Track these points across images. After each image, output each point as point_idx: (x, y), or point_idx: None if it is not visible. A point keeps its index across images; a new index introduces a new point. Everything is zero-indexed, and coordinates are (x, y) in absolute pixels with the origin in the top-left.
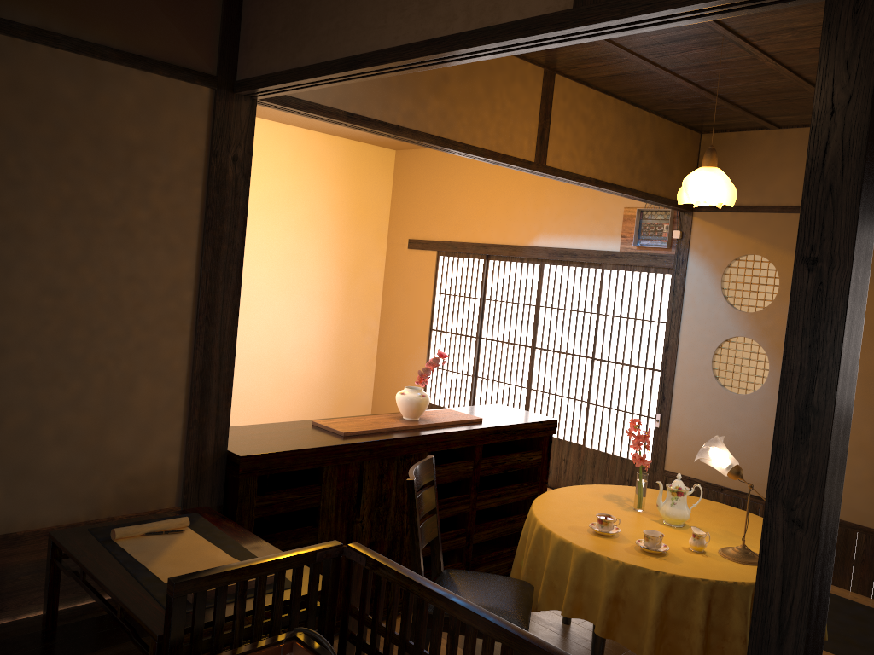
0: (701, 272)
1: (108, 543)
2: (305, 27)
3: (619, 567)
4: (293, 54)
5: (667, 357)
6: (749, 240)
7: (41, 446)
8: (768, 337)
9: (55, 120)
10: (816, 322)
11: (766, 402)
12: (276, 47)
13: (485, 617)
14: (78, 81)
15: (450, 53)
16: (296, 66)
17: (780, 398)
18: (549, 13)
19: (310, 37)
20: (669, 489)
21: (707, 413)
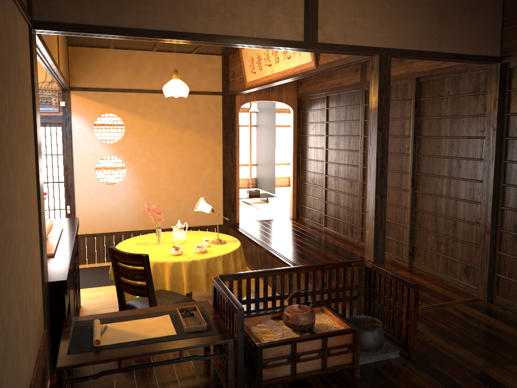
0: (81, 124)
1: (103, 347)
2: (120, 2)
3: (206, 261)
4: (109, 16)
5: (67, 174)
6: (106, 106)
7: (28, 314)
8: (123, 154)
9: (12, 55)
10: (382, 145)
11: (127, 186)
12: (86, 7)
13: (298, 267)
14: (13, 21)
15: (243, 44)
16: (114, 25)
17: (376, 166)
18: (294, 40)
19: (127, 10)
20: (178, 228)
21: (97, 198)
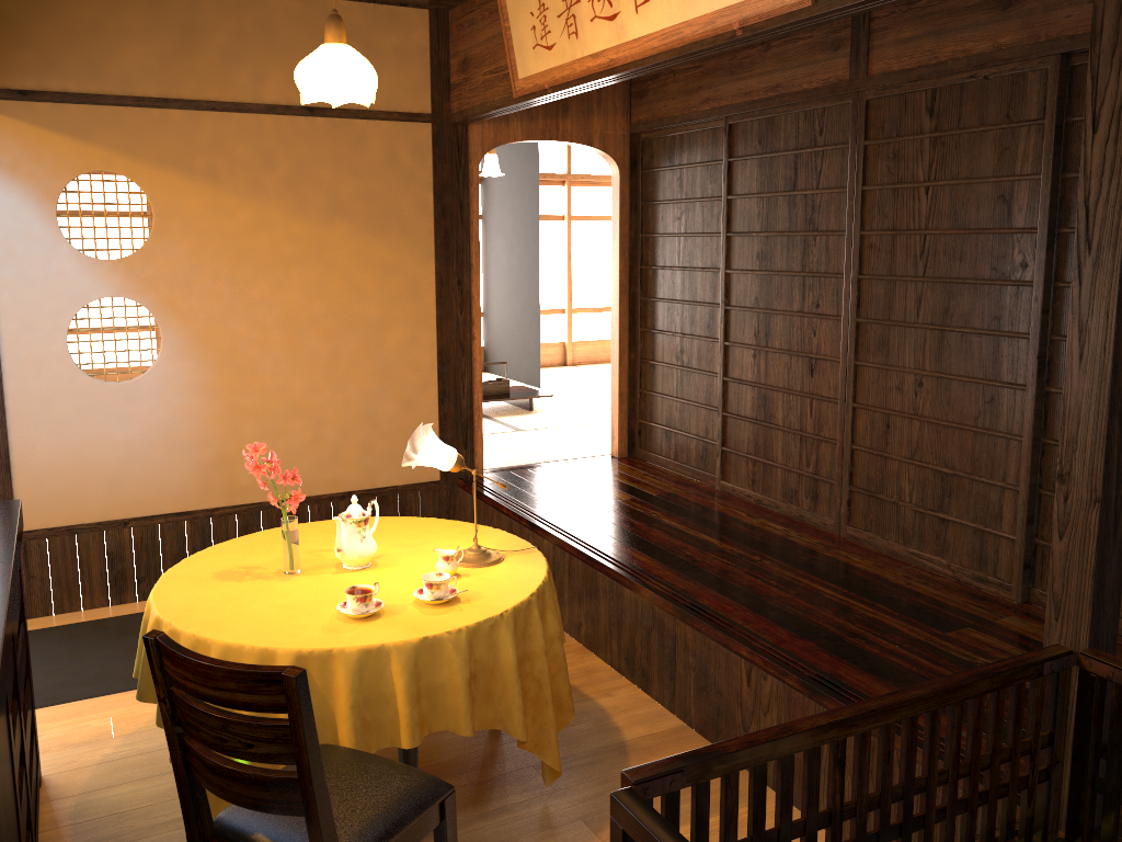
0: (16, 203)
1: None
2: None
3: (466, 635)
4: None
5: None
6: (94, 148)
7: None
8: (152, 291)
9: None
10: None
11: (168, 383)
12: None
13: (891, 702)
14: None
15: None
16: None
17: (1117, 322)
18: None
19: None
20: (354, 521)
21: (78, 422)
